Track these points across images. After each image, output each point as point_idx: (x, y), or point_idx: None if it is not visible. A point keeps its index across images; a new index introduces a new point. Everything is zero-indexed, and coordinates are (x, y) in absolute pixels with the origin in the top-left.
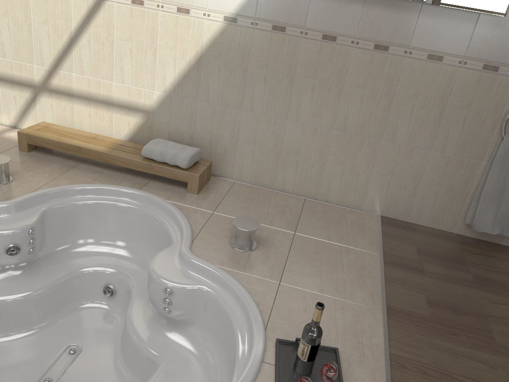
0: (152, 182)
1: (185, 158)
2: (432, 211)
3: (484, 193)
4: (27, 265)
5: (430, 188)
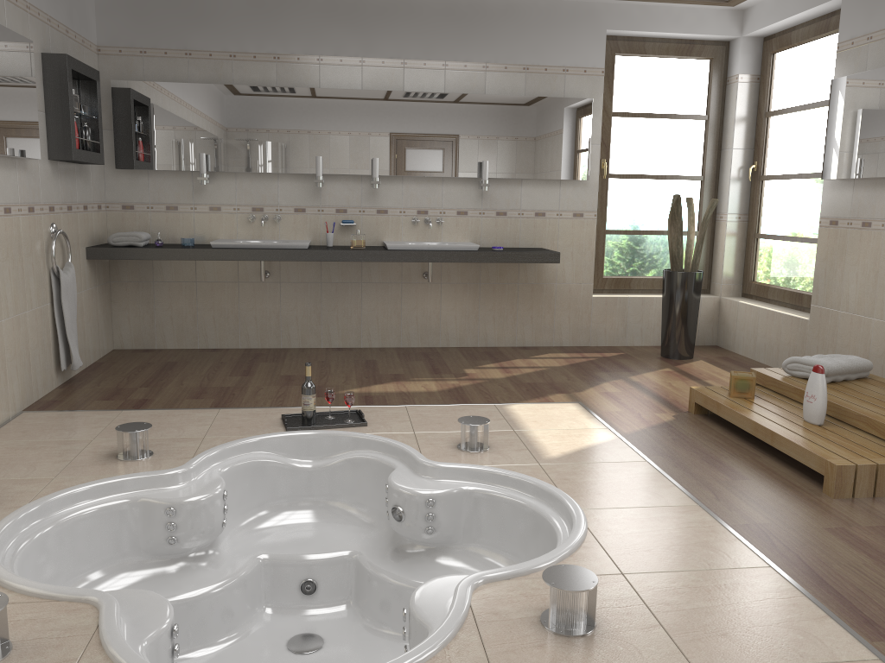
0: None
1: None
2: (41, 377)
3: (68, 330)
4: None
5: (35, 352)
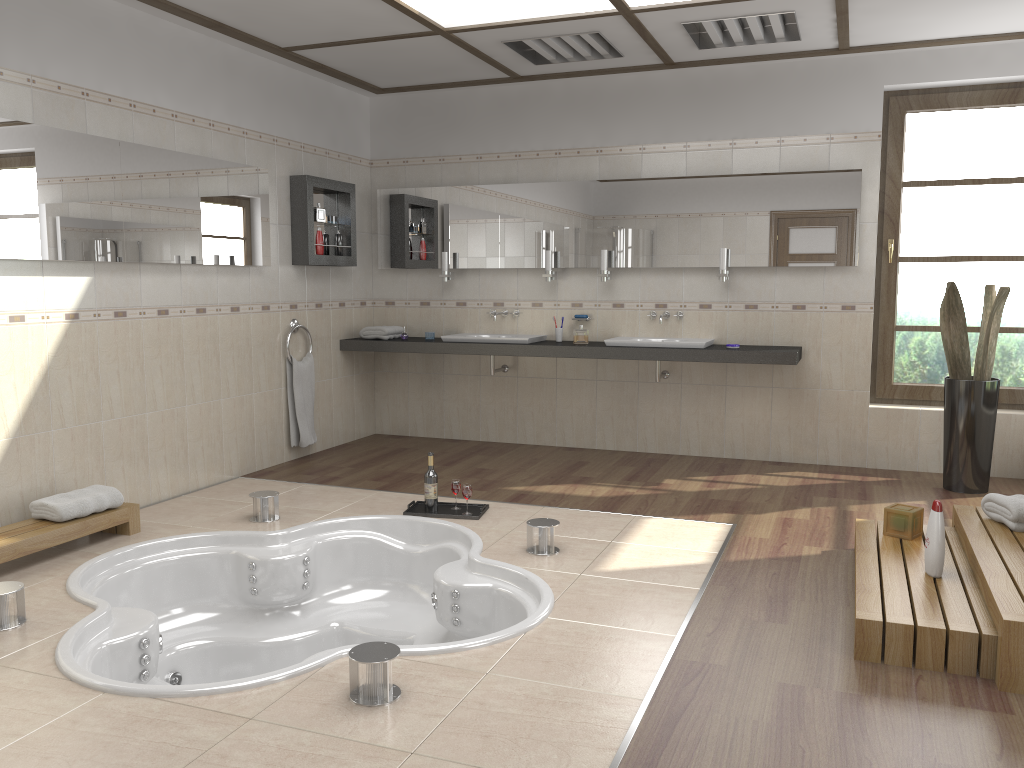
0: (85, 549)
1: (117, 492)
2: (268, 450)
3: (298, 411)
4: None
5: (261, 428)
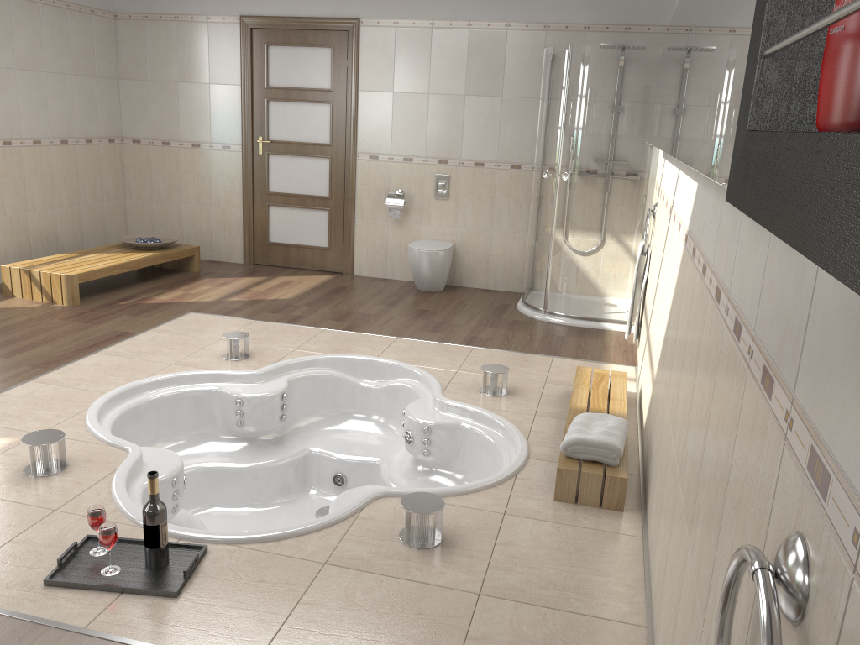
0: None
1: (567, 437)
2: None
3: None
4: (429, 471)
5: None
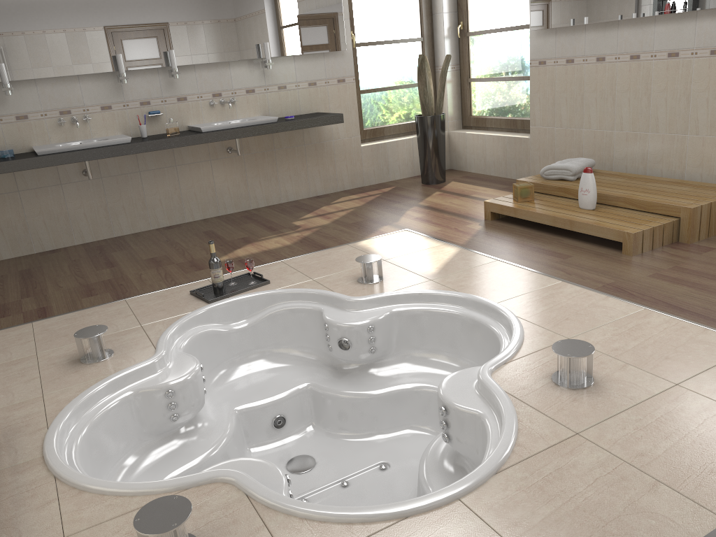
0: None
1: None
2: None
3: None
4: None
5: None
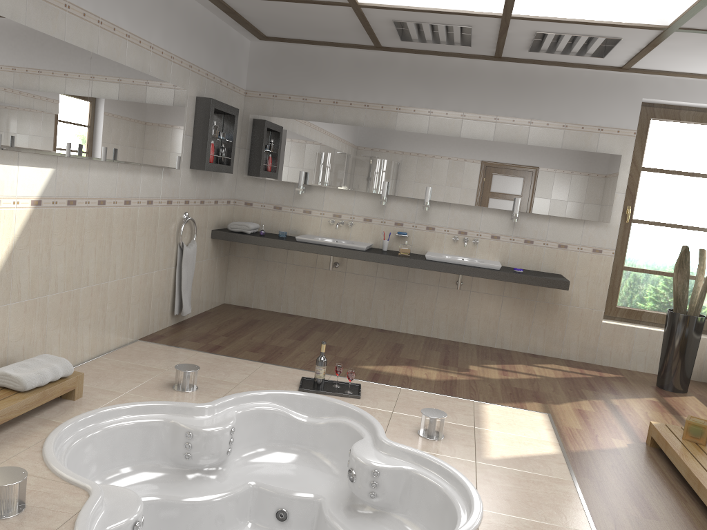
0: (40, 415)
1: (68, 363)
2: (158, 317)
3: (183, 287)
4: None
5: (156, 300)
